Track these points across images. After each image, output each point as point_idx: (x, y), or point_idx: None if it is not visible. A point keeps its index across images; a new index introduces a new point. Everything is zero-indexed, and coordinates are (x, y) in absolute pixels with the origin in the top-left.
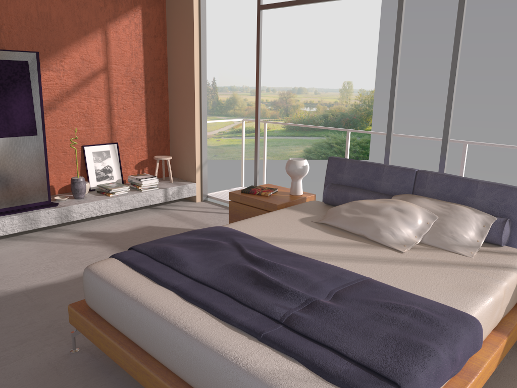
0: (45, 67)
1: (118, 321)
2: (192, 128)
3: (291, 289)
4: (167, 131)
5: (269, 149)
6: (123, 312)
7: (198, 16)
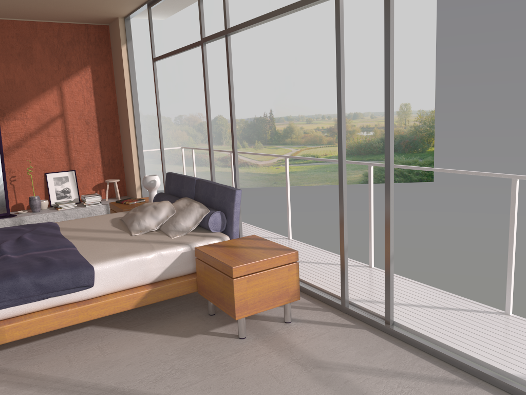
0: (12, 118)
1: None
2: (131, 156)
3: (0, 249)
4: (121, 159)
5: (327, 175)
6: None
7: (128, 69)
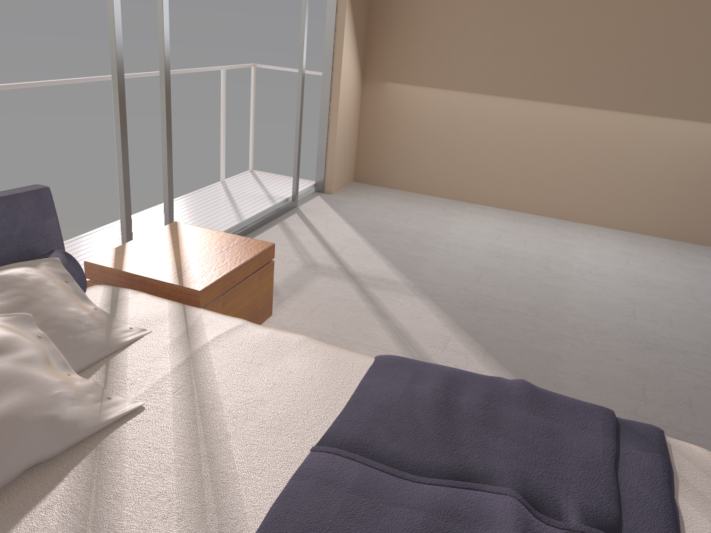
0: None
1: None
2: None
3: None
4: None
5: None
6: None
7: None
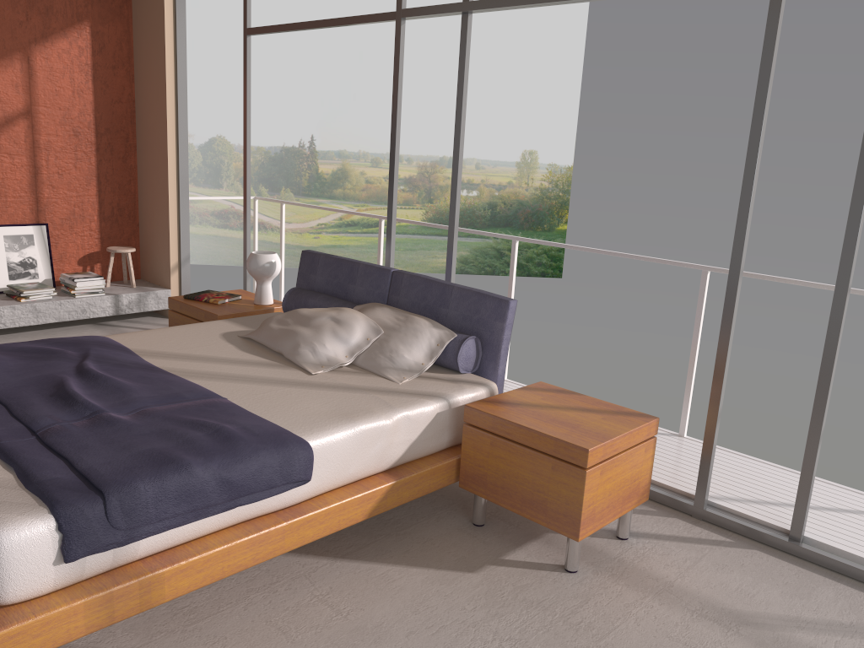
0: None
1: None
2: (165, 207)
3: (82, 401)
4: (135, 210)
5: (399, 255)
6: None
7: (174, 40)
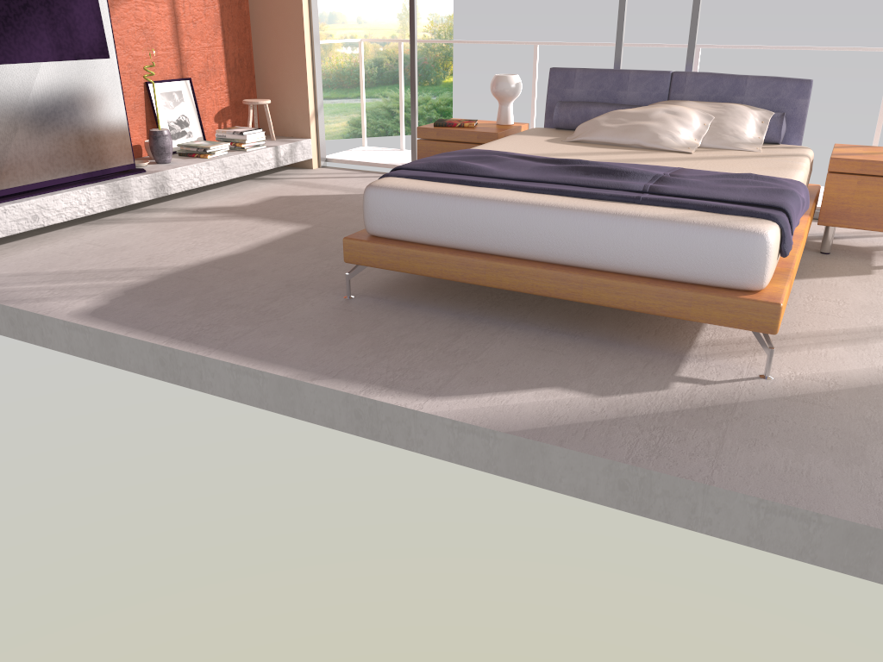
0: None
1: (445, 230)
2: (299, 53)
3: (632, 171)
4: (251, 60)
5: None
6: (457, 215)
7: None
